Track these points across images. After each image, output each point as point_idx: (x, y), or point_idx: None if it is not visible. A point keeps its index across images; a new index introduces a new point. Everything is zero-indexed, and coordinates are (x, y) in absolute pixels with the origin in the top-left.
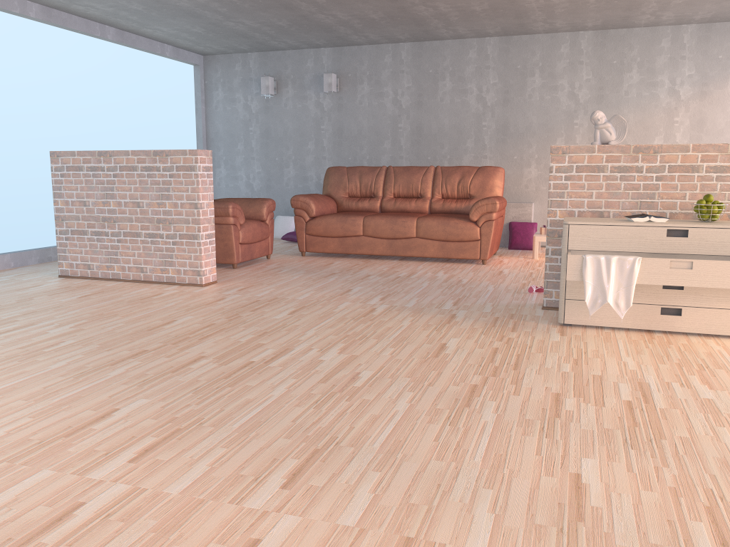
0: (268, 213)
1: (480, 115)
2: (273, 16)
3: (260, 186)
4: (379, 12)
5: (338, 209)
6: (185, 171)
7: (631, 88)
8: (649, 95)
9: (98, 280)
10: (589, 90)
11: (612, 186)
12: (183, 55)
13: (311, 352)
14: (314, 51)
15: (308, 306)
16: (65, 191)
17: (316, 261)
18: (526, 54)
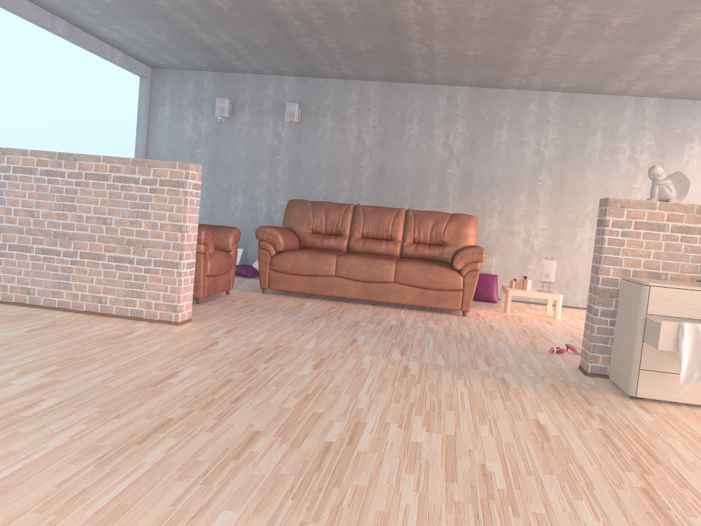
0: (234, 243)
1: (446, 161)
2: (254, 33)
3: (202, 213)
4: (370, 44)
5: (301, 245)
6: (171, 186)
7: (594, 151)
8: (611, 159)
9: (38, 308)
10: (555, 149)
11: (671, 247)
12: (132, 64)
13: (391, 428)
14: (277, 78)
15: (327, 359)
16: (7, 197)
17: (283, 300)
18: (495, 107)
